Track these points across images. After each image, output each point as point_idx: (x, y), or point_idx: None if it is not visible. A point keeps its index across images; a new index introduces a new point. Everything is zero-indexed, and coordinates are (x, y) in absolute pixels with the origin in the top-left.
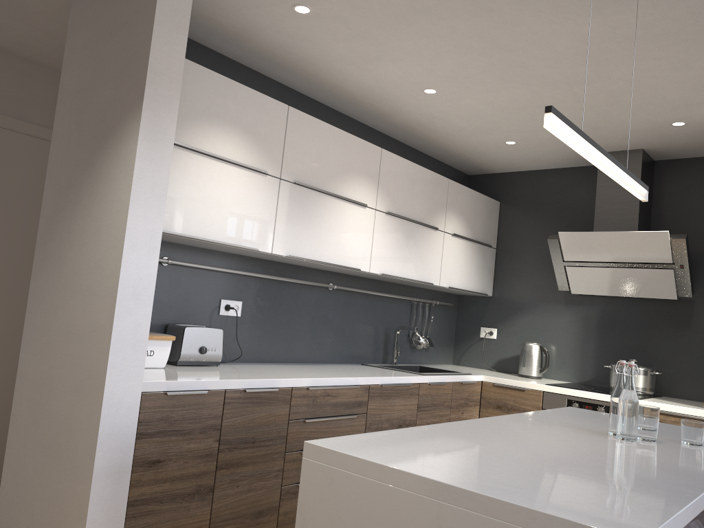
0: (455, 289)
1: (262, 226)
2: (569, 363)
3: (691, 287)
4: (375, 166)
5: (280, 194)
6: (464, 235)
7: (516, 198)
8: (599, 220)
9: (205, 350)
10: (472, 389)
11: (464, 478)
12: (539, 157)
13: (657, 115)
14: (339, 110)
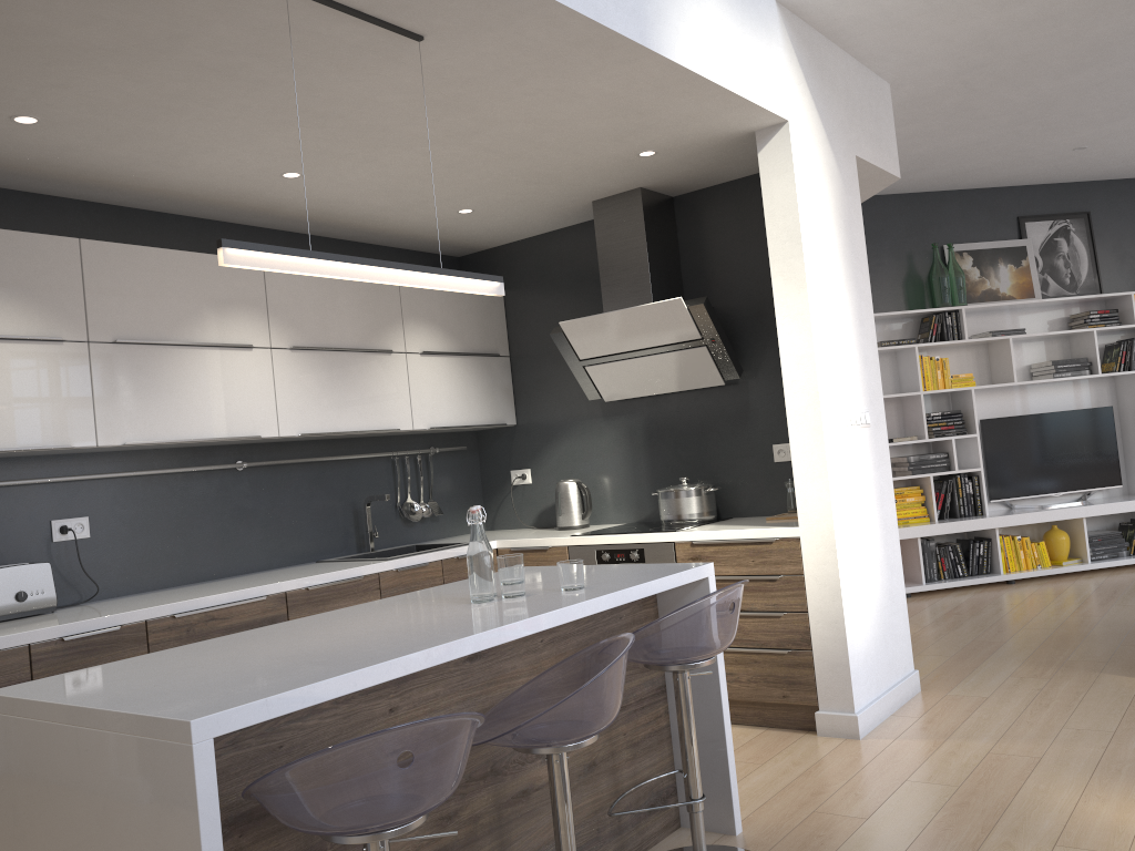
0: (446, 428)
1: (73, 413)
2: (622, 497)
3: (735, 364)
4: (256, 288)
5: (93, 363)
6: (445, 350)
7: (521, 279)
8: (607, 296)
9: (24, 596)
10: None
11: (114, 696)
12: (523, 220)
13: (610, 149)
14: (198, 216)
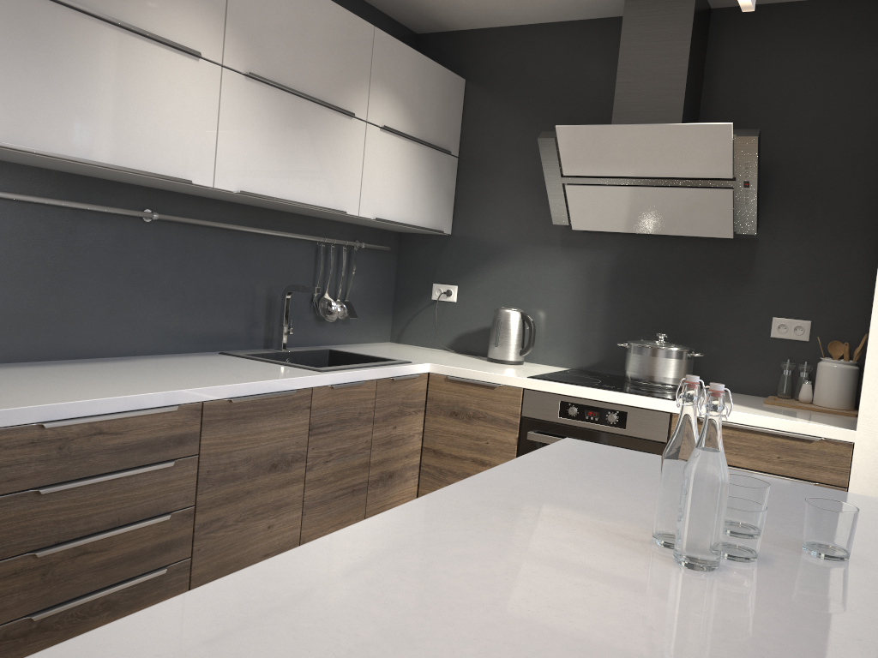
0: (388, 223)
1: None
2: (565, 339)
3: (757, 218)
4: None
5: None
6: (403, 131)
7: (492, 73)
8: (621, 106)
9: None
10: (412, 387)
11: None
12: None
13: None
14: None
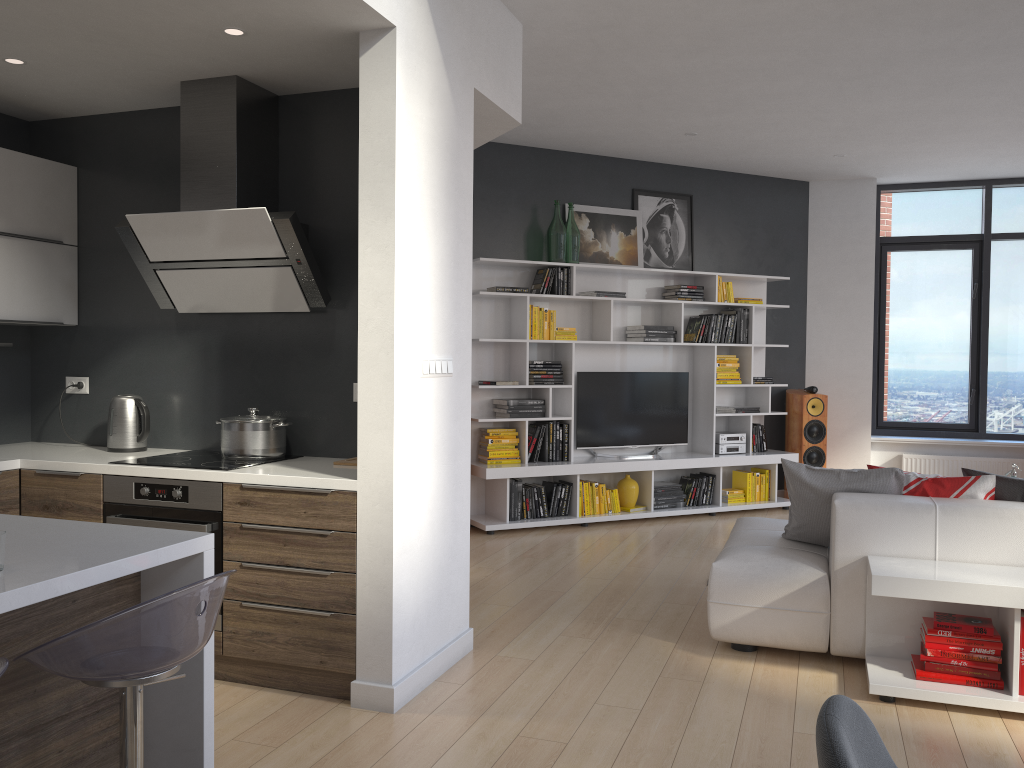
0: None
1: None
2: (189, 421)
3: (323, 291)
4: None
5: None
6: None
7: (100, 160)
8: (187, 193)
9: None
10: None
11: None
12: (98, 88)
13: (185, 16)
14: None
